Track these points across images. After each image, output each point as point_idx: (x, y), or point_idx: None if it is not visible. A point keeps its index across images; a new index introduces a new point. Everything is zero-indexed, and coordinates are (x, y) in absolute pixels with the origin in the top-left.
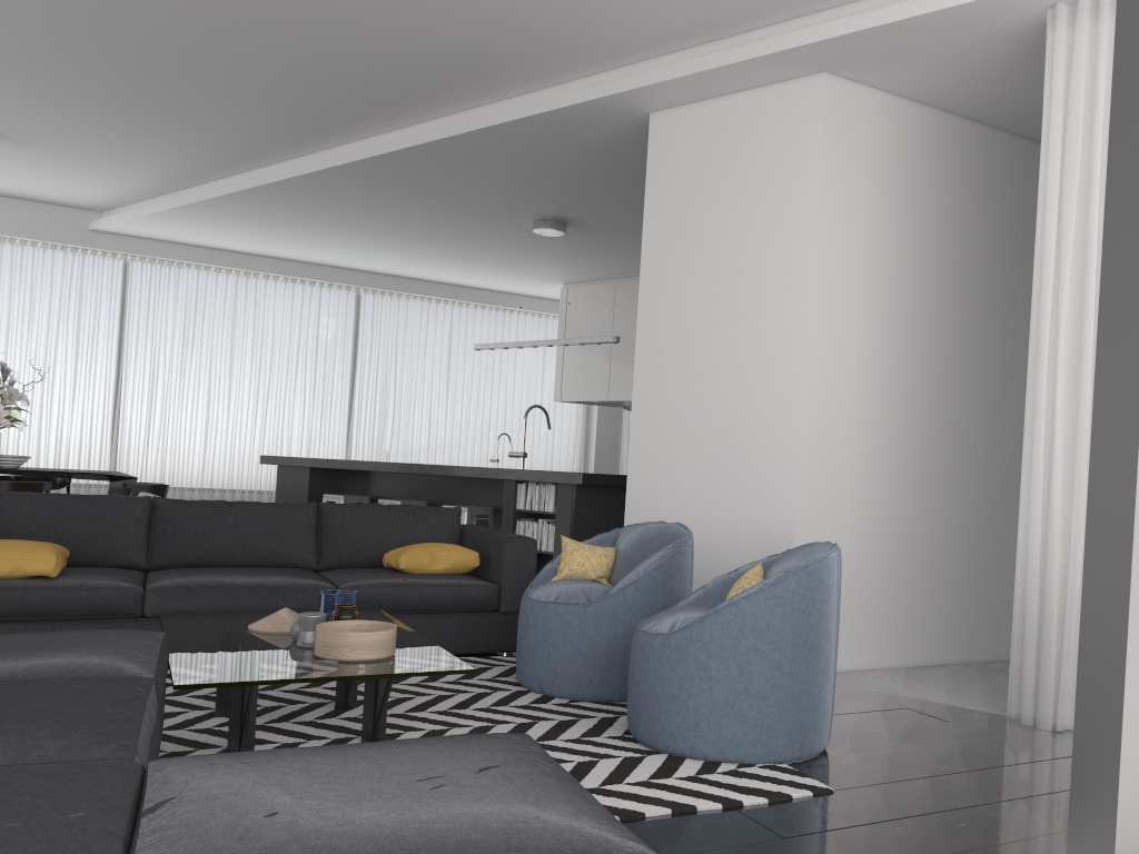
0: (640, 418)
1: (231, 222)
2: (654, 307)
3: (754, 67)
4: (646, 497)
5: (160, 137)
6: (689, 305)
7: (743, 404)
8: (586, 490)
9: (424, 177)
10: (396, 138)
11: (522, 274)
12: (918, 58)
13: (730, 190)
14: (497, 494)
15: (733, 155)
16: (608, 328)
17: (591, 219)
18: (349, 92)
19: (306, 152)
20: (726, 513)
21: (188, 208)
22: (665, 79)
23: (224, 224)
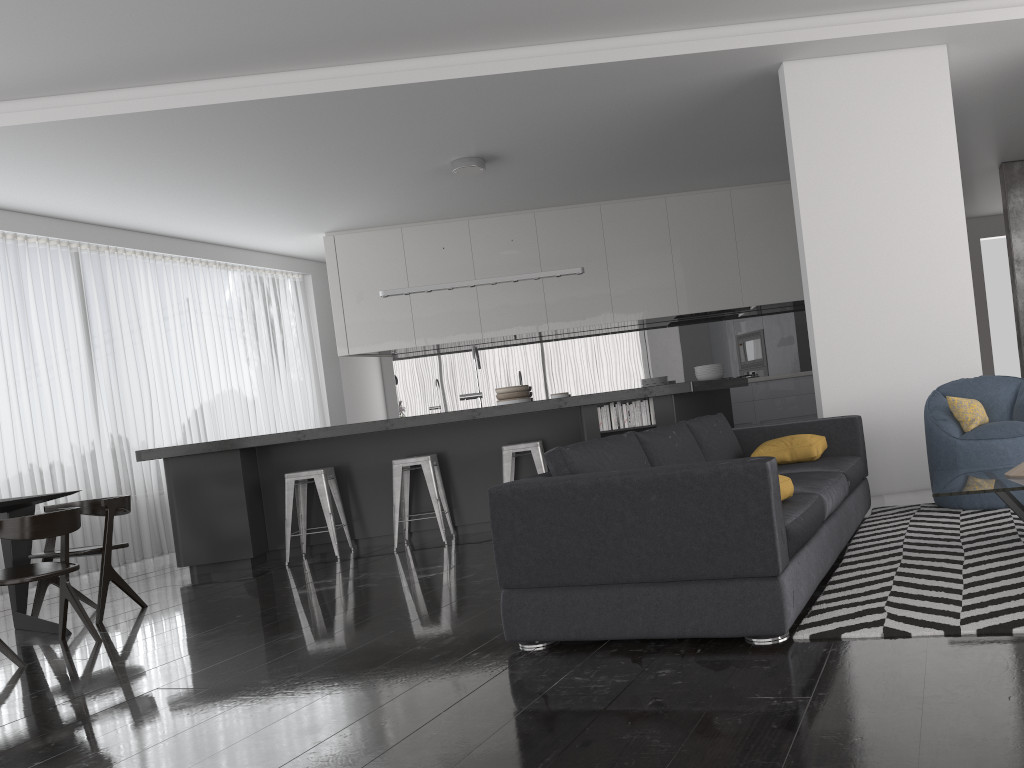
0: (821, 316)
1: (36, 153)
2: (819, 224)
3: (918, 34)
4: (841, 379)
5: (127, 29)
6: (854, 220)
7: (920, 292)
8: (678, 399)
9: (452, 105)
10: (469, 61)
11: (303, 221)
12: (1005, 42)
13: (877, 129)
14: (529, 428)
15: (875, 101)
16: (402, 274)
17: (518, 158)
18: (505, 8)
19: (300, 68)
20: (920, 376)
21: (12, 129)
22: (848, 35)
23: (17, 154)
